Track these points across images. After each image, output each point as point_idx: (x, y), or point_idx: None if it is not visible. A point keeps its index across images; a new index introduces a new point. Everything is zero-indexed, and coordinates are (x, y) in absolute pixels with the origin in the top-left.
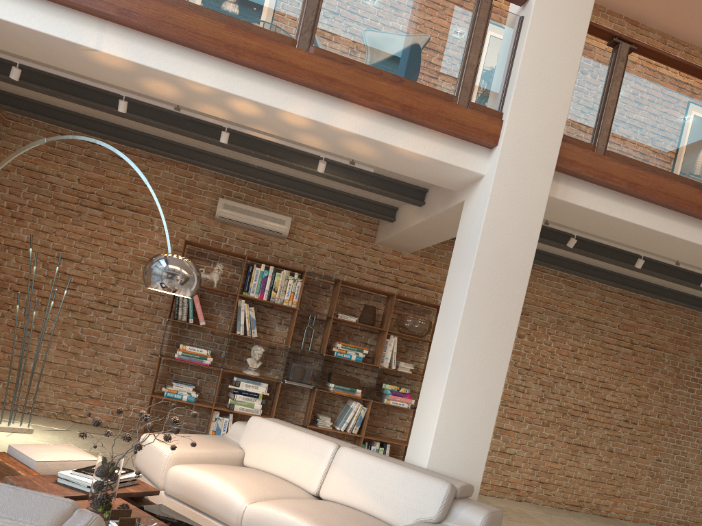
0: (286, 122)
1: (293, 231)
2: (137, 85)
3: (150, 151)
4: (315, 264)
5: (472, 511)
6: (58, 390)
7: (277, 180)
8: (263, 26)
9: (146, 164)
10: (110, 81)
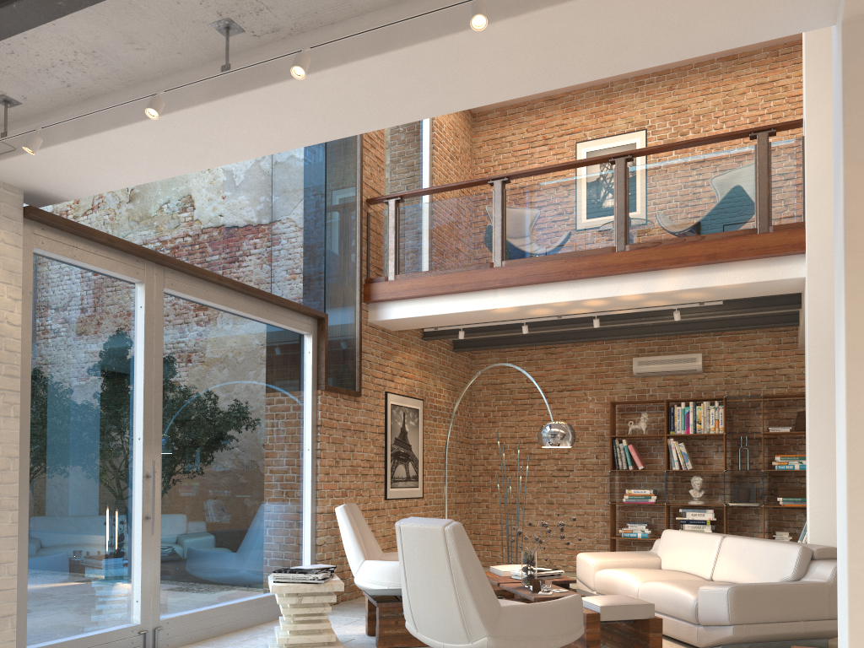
0: (627, 300)
1: (709, 364)
2: (527, 315)
3: (566, 342)
4: (738, 386)
5: (824, 566)
6: (543, 547)
7: (672, 328)
8: (591, 247)
9: (571, 351)
10: (512, 318)
